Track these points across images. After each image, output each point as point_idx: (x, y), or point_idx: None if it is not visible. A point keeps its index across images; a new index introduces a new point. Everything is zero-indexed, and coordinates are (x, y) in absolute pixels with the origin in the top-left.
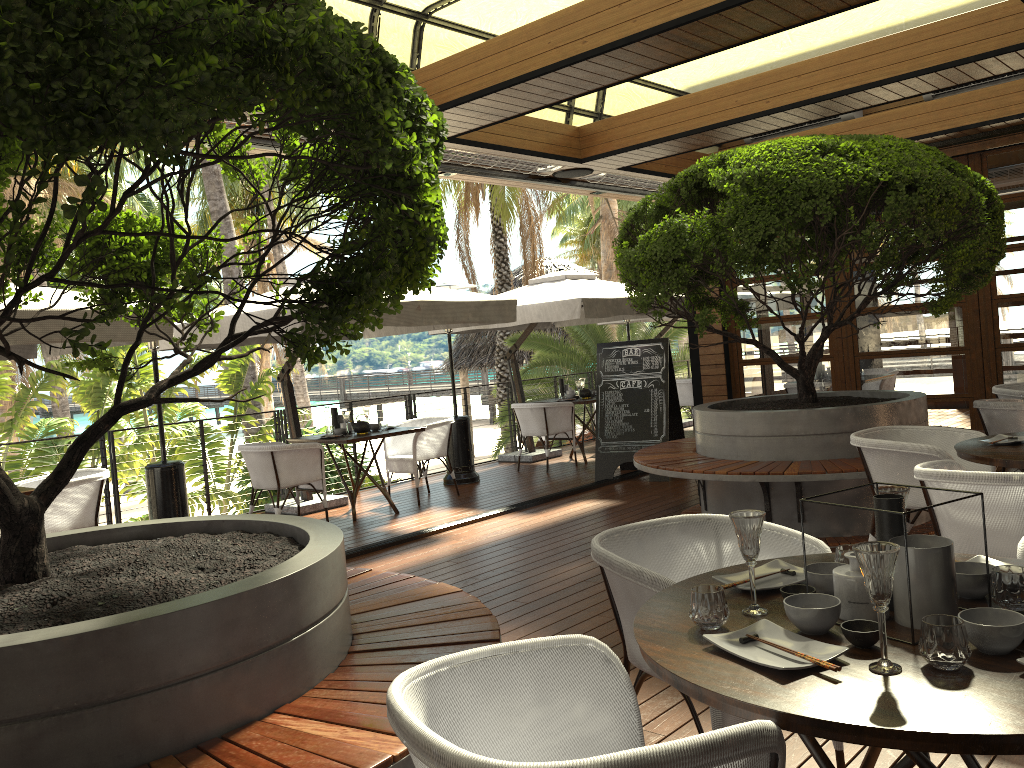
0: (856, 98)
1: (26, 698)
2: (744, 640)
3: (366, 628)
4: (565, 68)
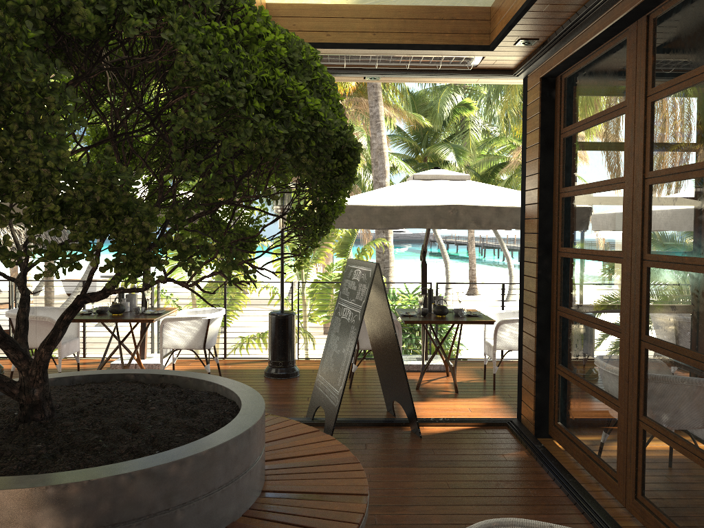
0: None
1: None
2: None
3: None
4: None
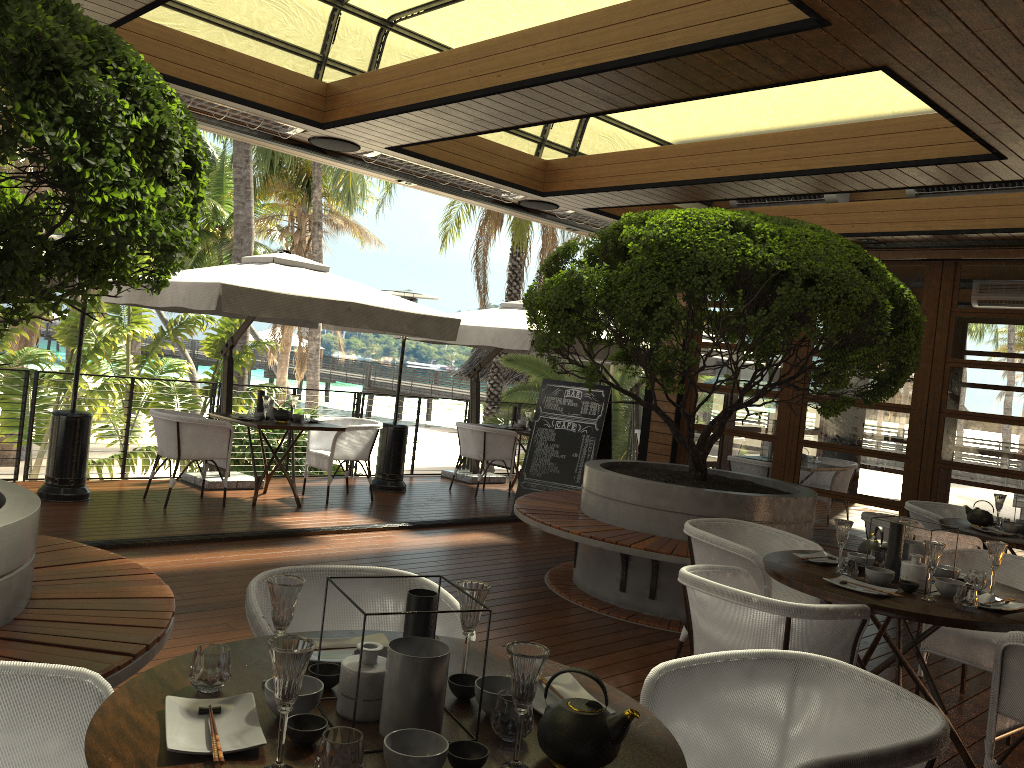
0: (805, 182)
1: None
2: (201, 710)
3: (33, 615)
4: (481, 98)
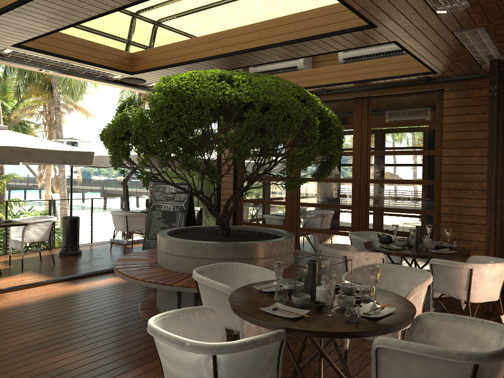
0: (272, 53)
1: None
2: None
3: None
4: None
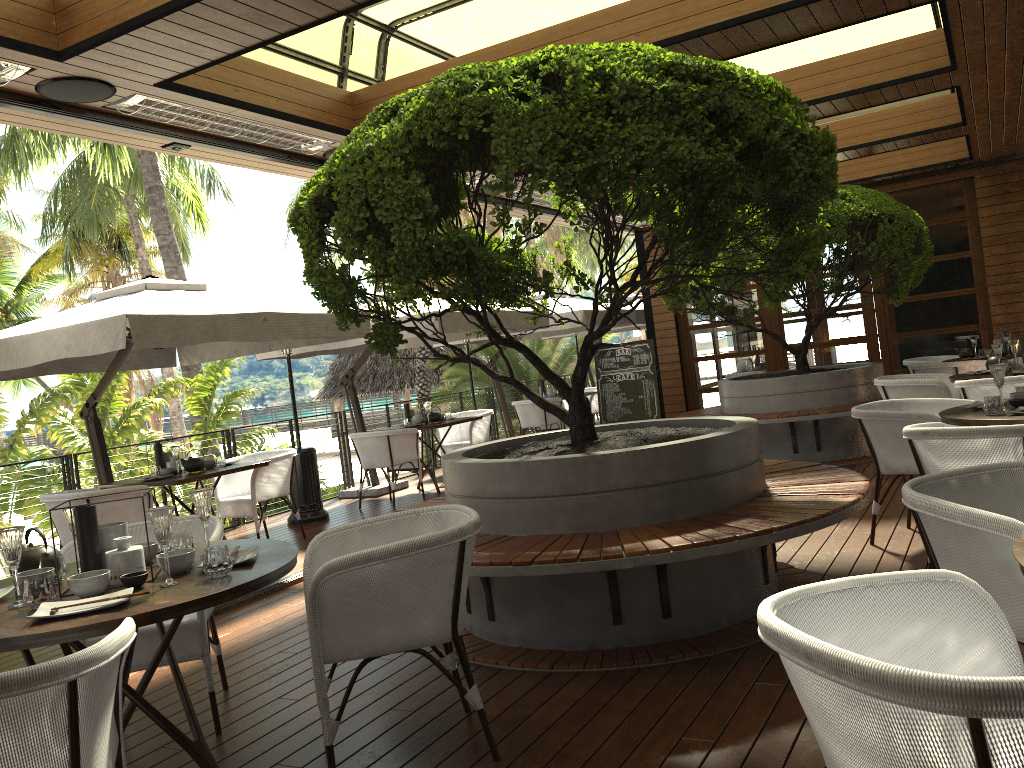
0: None
1: (712, 464)
2: (1023, 411)
3: None
4: None
